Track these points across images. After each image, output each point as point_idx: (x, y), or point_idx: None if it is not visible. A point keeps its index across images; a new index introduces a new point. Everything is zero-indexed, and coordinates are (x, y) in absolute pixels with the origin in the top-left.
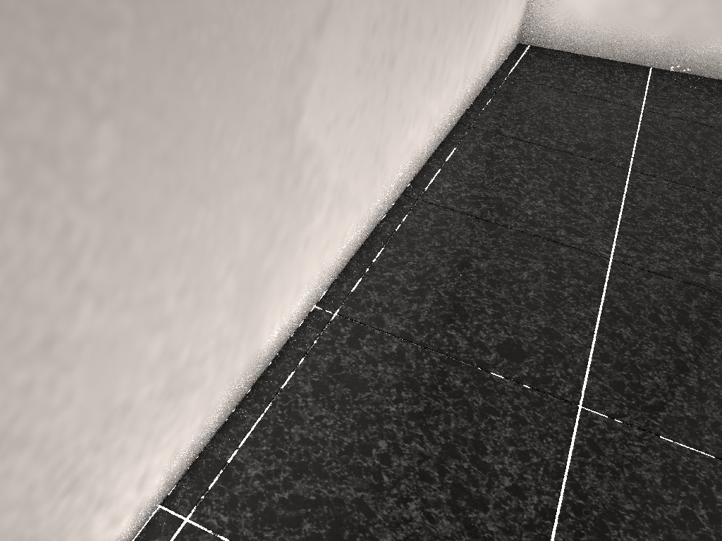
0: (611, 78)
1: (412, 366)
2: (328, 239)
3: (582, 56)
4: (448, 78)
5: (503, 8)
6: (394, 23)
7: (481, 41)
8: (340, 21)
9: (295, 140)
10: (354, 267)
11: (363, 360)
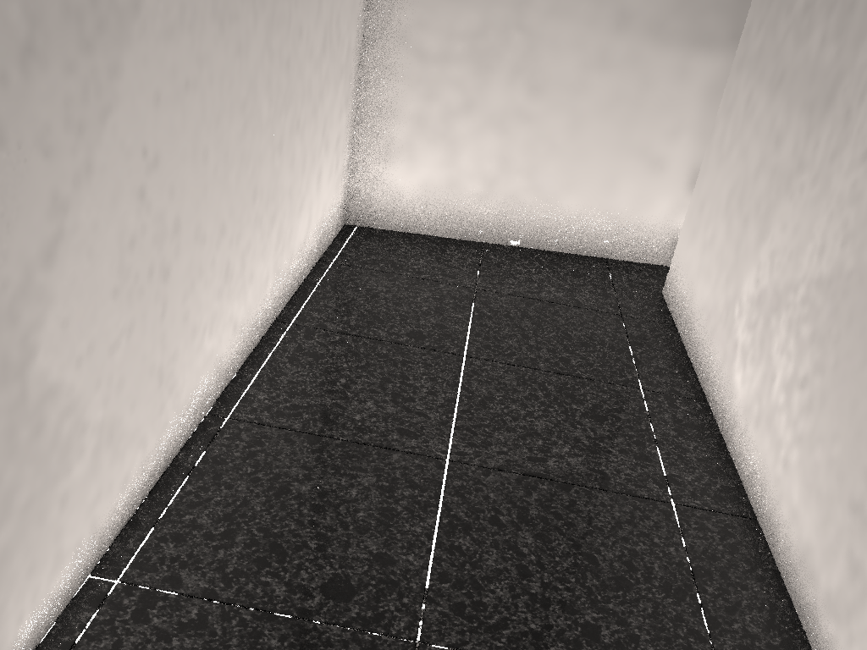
0: (443, 257)
1: (216, 632)
2: (99, 488)
3: (412, 234)
4: (253, 276)
5: (314, 193)
6: (161, 233)
7: (292, 230)
8: (80, 244)
9: (29, 384)
10: (144, 515)
11: (153, 637)
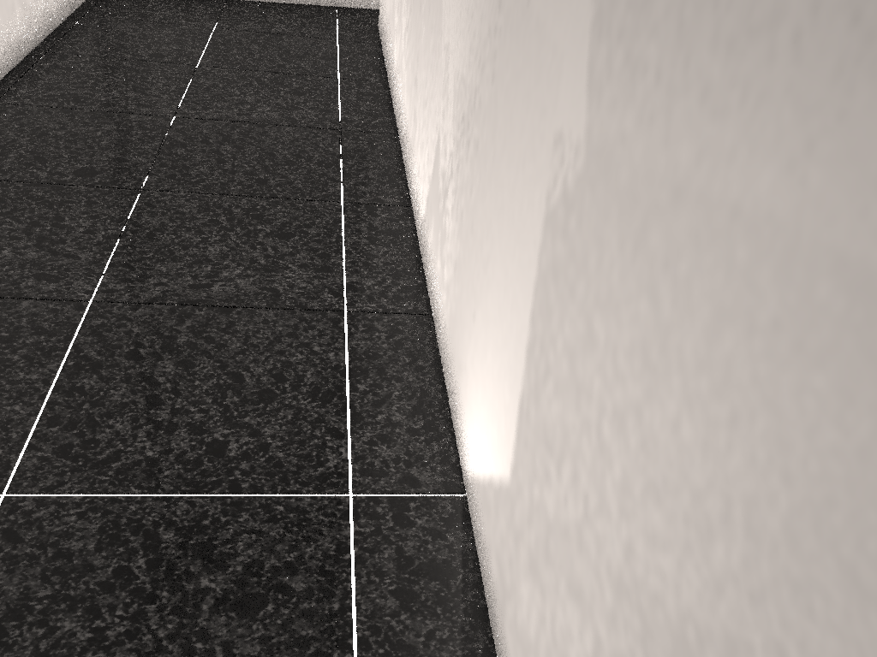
0: (188, 9)
1: None
2: None
3: None
4: None
5: None
6: None
7: None
8: None
9: None
10: None
11: None
